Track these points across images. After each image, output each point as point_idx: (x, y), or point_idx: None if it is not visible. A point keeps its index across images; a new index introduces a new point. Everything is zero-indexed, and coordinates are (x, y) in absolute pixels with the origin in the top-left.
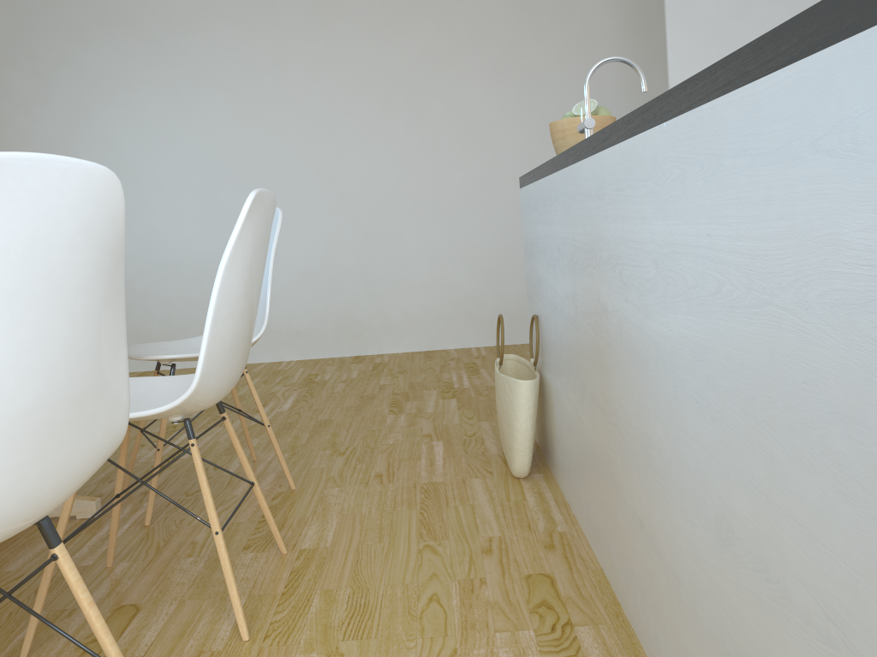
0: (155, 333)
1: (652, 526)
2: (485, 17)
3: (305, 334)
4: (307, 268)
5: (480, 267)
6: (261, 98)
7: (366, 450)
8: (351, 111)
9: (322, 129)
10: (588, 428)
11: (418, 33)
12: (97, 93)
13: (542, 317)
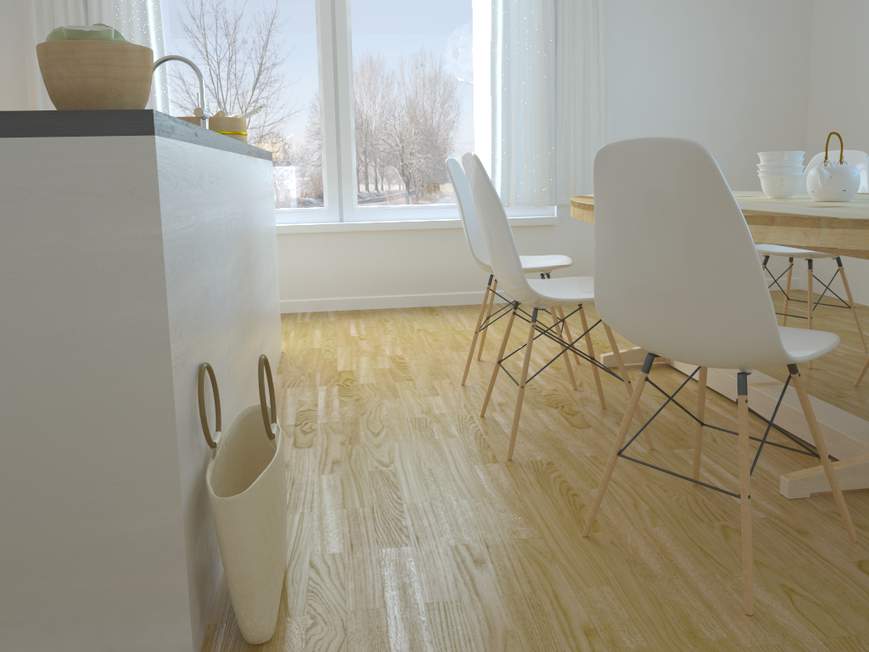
0: None
1: (262, 337)
2: None
3: None
4: None
5: None
6: None
7: (546, 645)
8: None
9: None
10: (247, 359)
11: None
12: None
13: (209, 347)
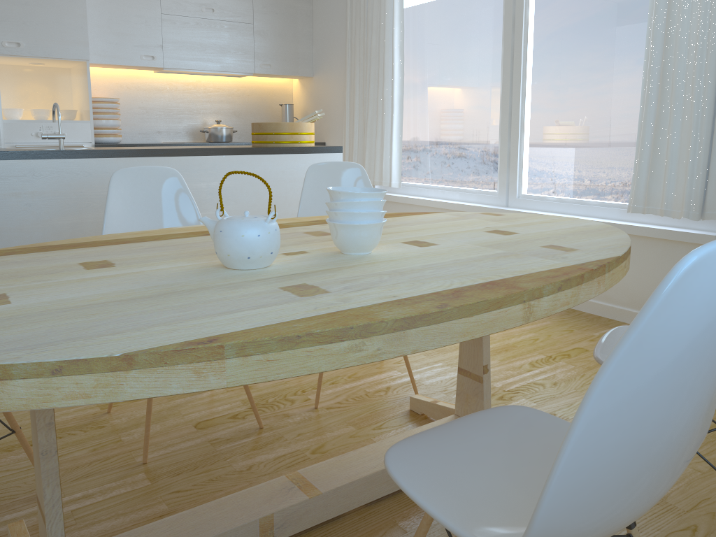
0: None
1: None
2: None
3: None
4: None
5: None
6: None
7: None
8: None
9: None
10: None
11: None
12: None
13: None
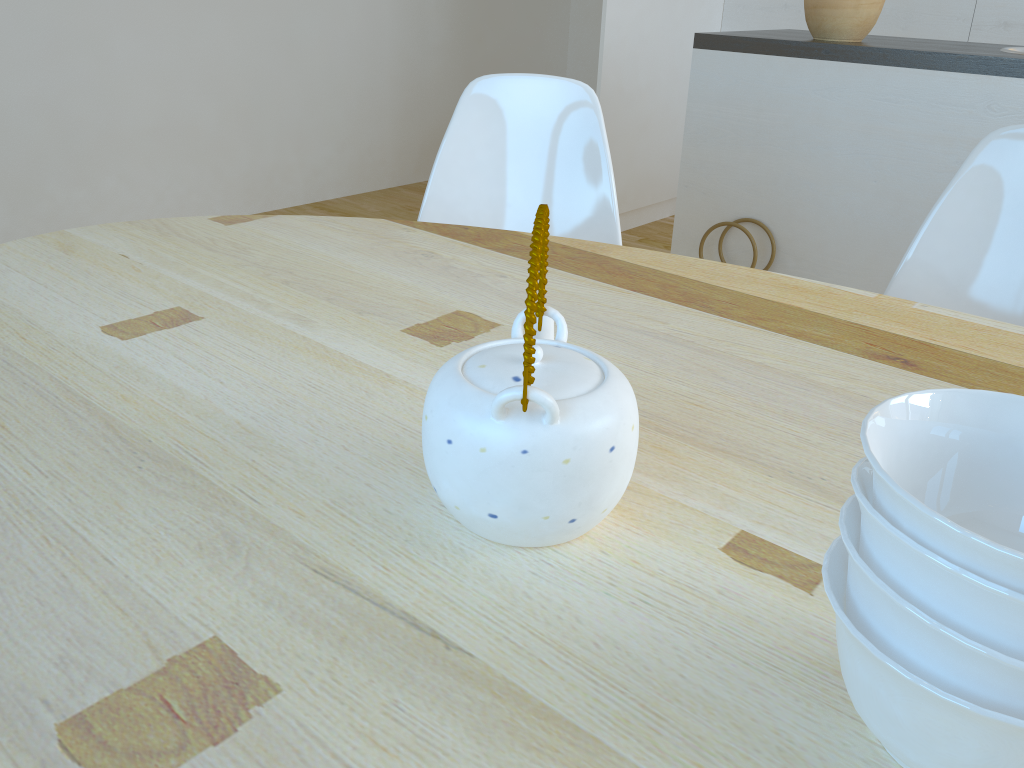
0: None
1: None
2: None
3: None
4: None
5: (229, 100)
6: None
7: None
8: None
9: None
10: None
11: None
12: None
13: (795, 226)
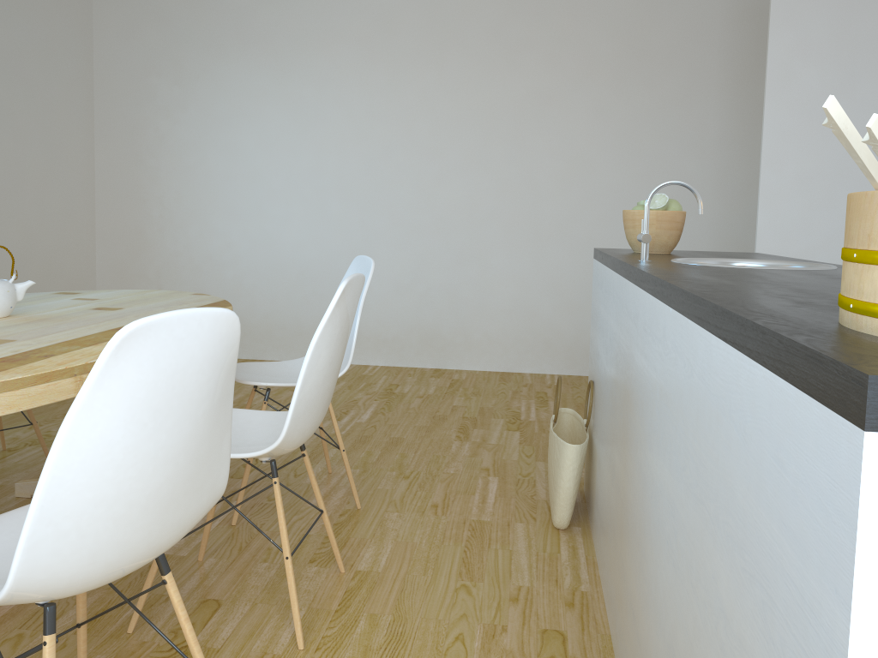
0: (258, 325)
1: (638, 621)
2: (594, 58)
3: (391, 342)
4: (399, 281)
5: (562, 298)
6: (374, 120)
7: (428, 477)
8: (456, 139)
9: (427, 153)
10: (613, 509)
11: (527, 70)
12: (228, 103)
13: (596, 387)
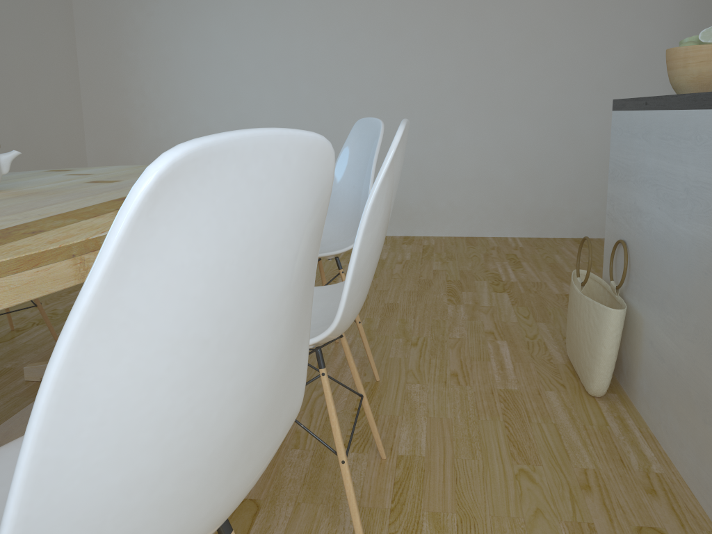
0: None
1: None
2: None
3: None
4: None
5: (522, 166)
6: (338, 2)
7: (436, 343)
8: (418, 17)
9: (390, 33)
10: None
11: None
12: None
13: (635, 246)
